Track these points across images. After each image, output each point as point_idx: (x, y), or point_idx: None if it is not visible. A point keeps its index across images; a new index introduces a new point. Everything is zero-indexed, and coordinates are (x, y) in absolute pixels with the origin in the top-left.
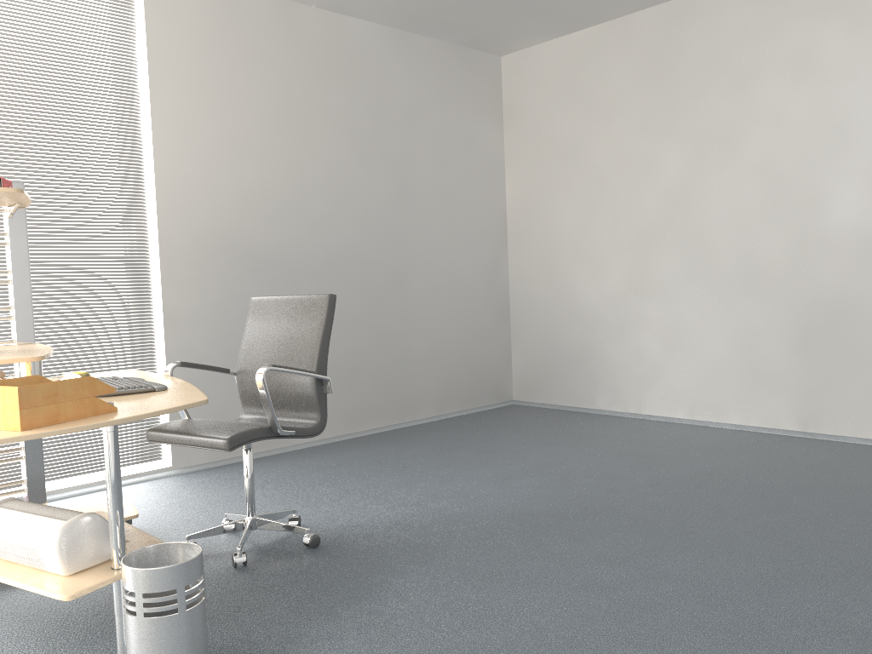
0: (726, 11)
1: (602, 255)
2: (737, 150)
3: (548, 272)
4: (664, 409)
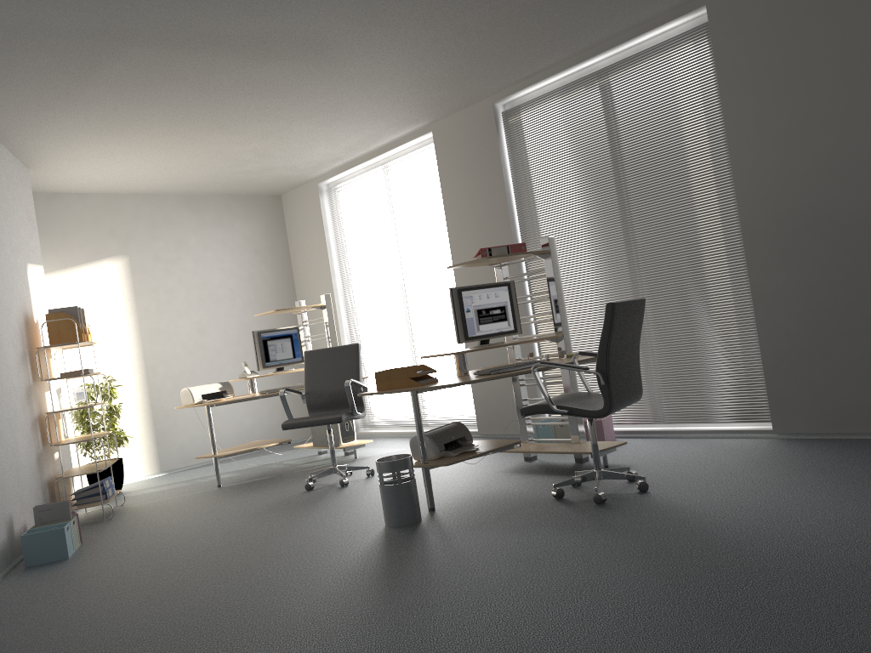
0: None
1: None
2: None
3: None
4: None
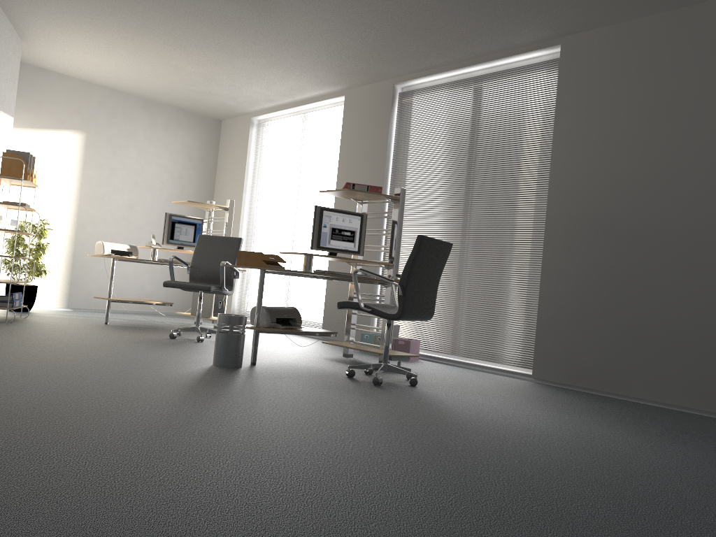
0: None
1: None
2: None
3: None
4: None
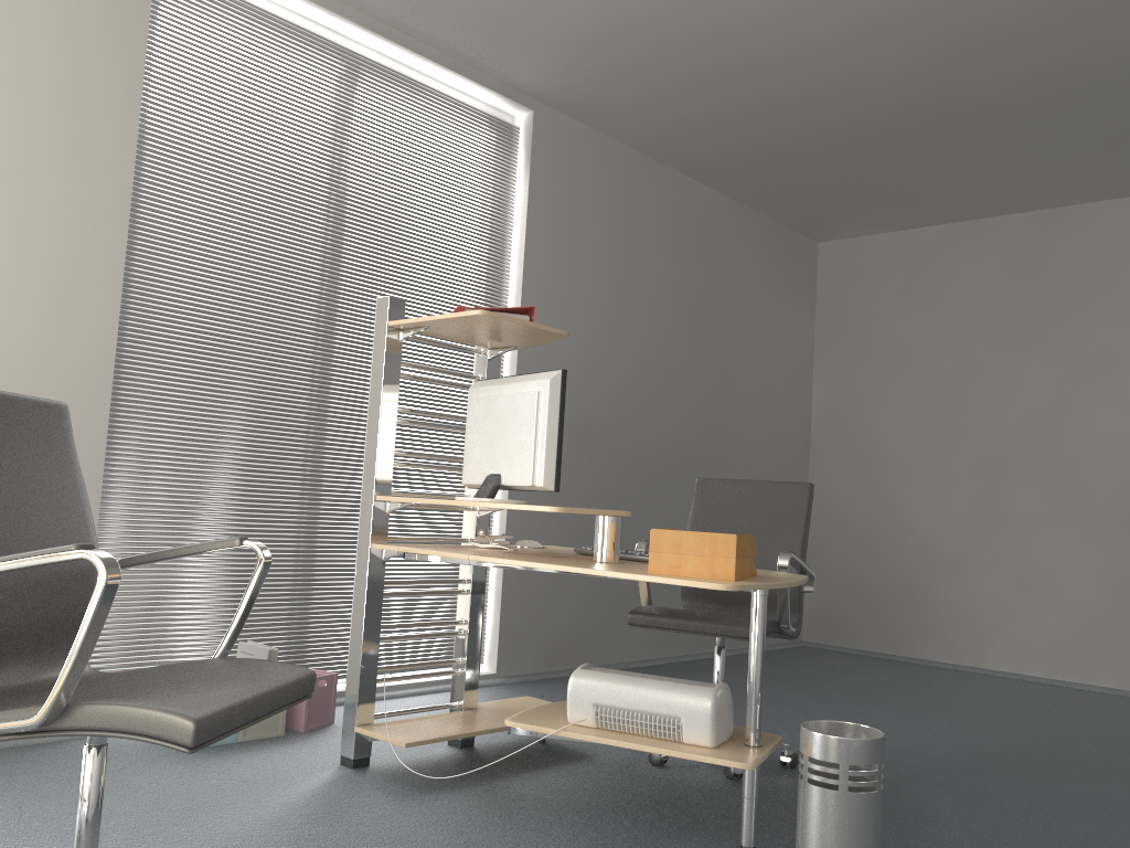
0: (1113, 229)
1: (939, 477)
2: (1122, 377)
3: (864, 492)
4: (1013, 664)
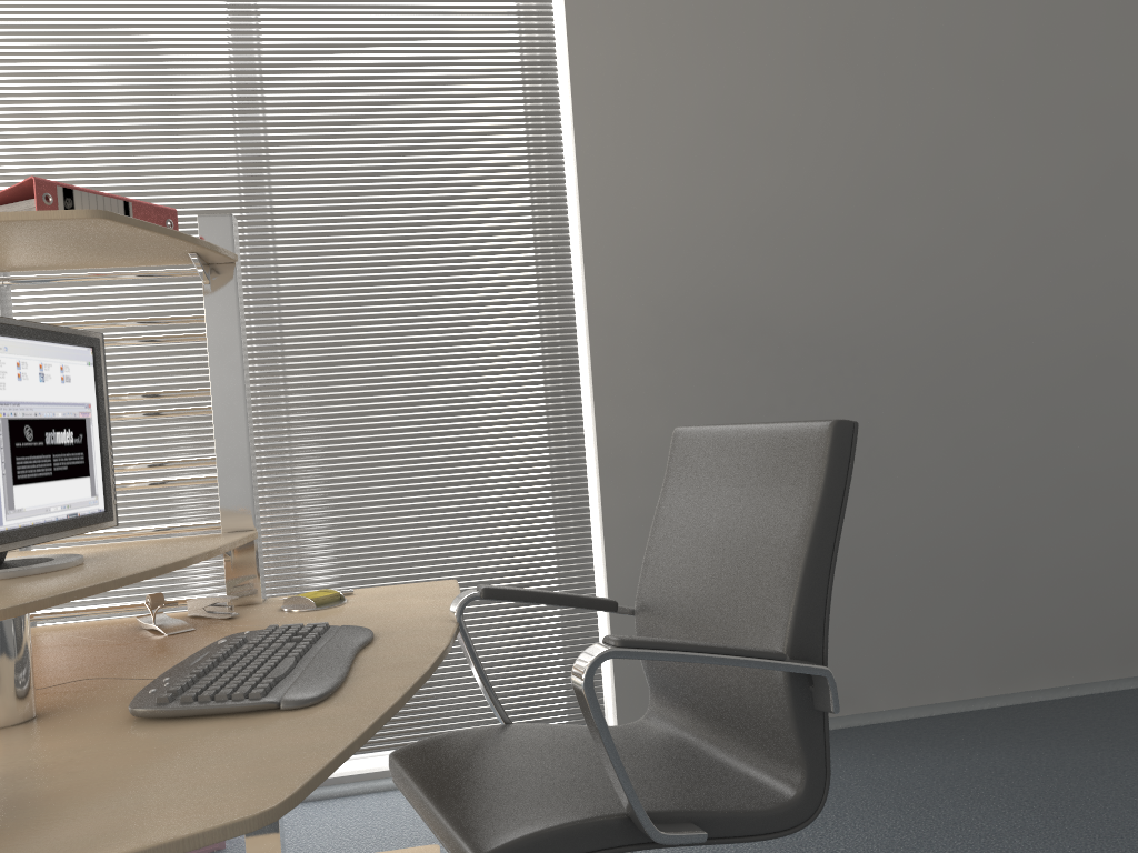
0: None
1: None
2: None
3: None
4: None
